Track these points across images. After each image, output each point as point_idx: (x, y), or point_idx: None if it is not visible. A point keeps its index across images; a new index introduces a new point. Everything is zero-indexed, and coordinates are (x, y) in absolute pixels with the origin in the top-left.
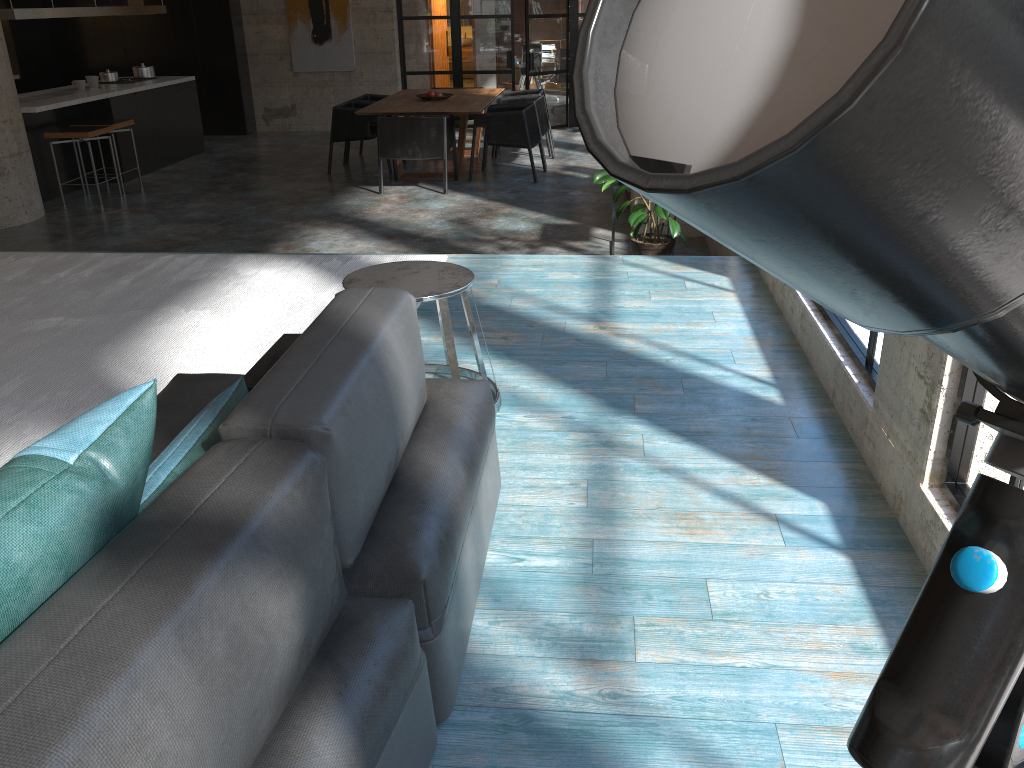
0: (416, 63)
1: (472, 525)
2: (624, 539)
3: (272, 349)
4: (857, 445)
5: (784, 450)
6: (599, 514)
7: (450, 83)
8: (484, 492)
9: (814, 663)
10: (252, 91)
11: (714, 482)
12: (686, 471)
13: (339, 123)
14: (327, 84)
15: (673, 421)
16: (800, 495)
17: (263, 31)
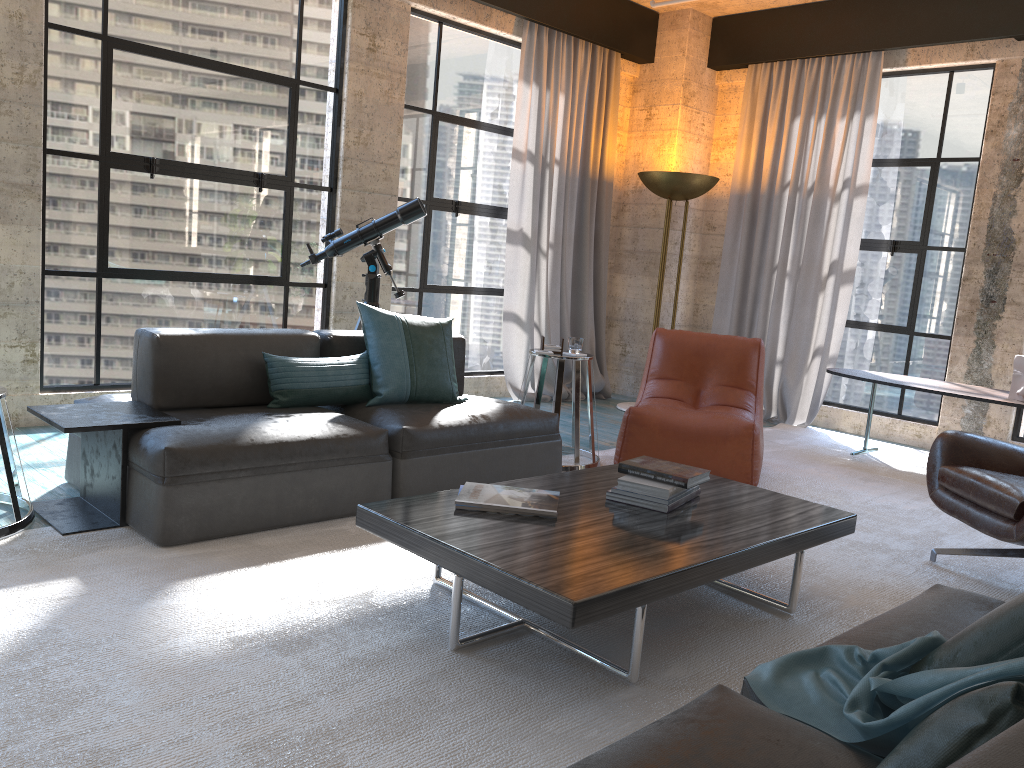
0: None
1: None
2: None
3: (106, 424)
4: None
5: None
6: None
7: None
8: None
9: None
10: None
11: None
12: None
13: None
14: None
15: None
16: None
17: None
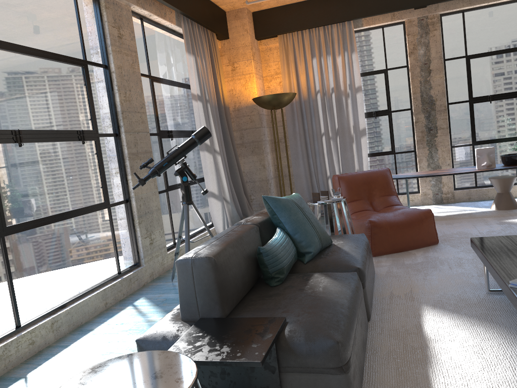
0: None
1: None
2: None
3: (268, 344)
4: None
5: None
6: None
7: None
8: None
9: (96, 342)
10: None
11: None
12: None
13: None
14: None
15: None
16: None
17: None
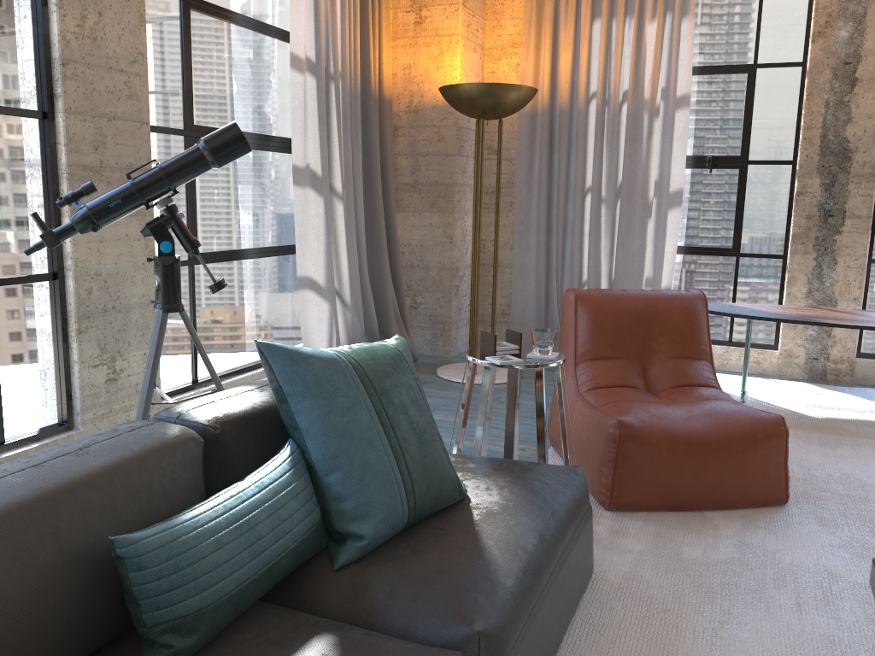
0: None
1: None
2: None
3: None
4: None
5: None
6: None
7: None
8: None
9: None
10: None
11: None
12: None
13: None
14: None
15: None
16: None
17: None
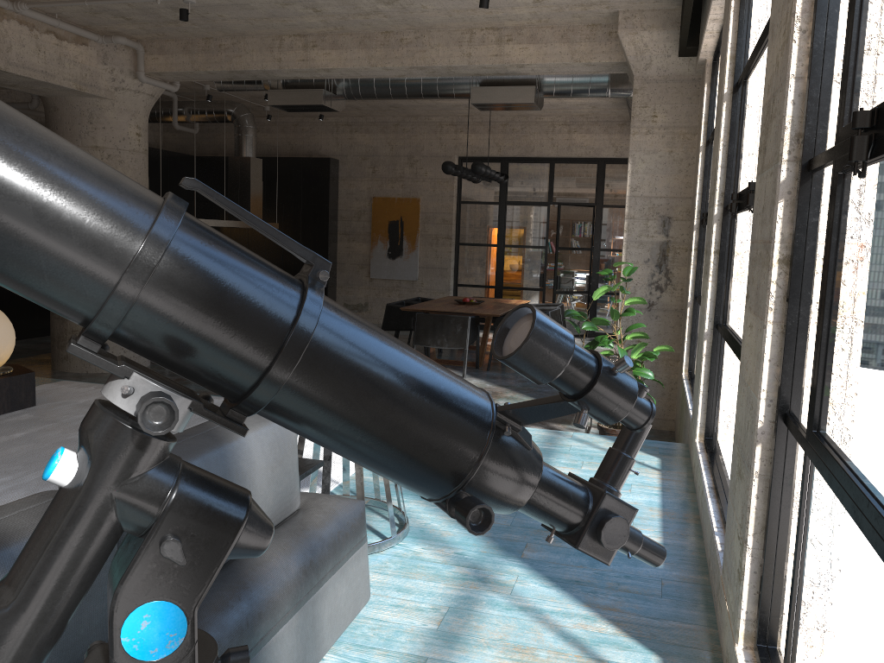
0: (466, 278)
1: (299, 618)
2: (456, 662)
3: None
4: (715, 611)
5: (643, 606)
6: (444, 637)
7: (492, 295)
8: (331, 595)
9: None
10: (336, 290)
11: (564, 625)
12: (542, 612)
13: (390, 316)
14: (394, 289)
15: (551, 568)
16: (640, 647)
17: (351, 247)
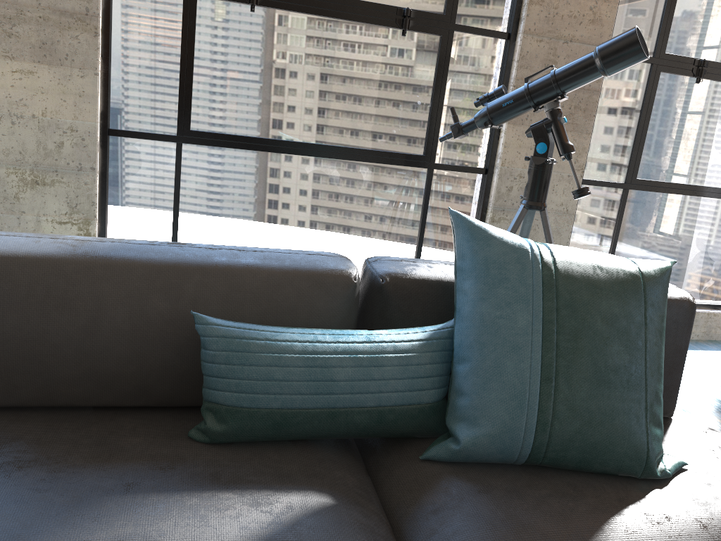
0: None
1: None
2: None
3: None
4: None
5: None
6: None
7: None
8: None
9: None
10: None
11: None
12: None
13: None
14: None
15: None
16: None
17: None
